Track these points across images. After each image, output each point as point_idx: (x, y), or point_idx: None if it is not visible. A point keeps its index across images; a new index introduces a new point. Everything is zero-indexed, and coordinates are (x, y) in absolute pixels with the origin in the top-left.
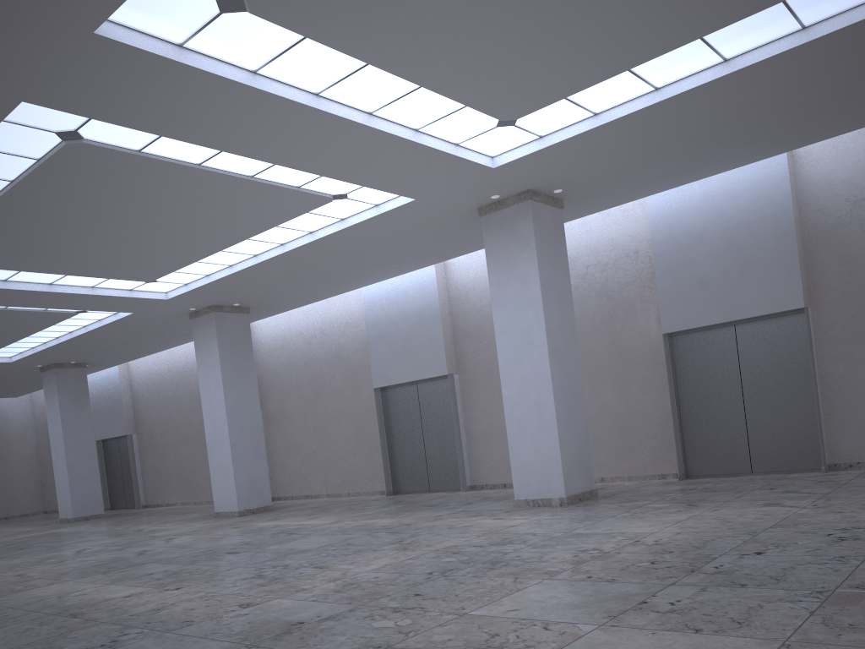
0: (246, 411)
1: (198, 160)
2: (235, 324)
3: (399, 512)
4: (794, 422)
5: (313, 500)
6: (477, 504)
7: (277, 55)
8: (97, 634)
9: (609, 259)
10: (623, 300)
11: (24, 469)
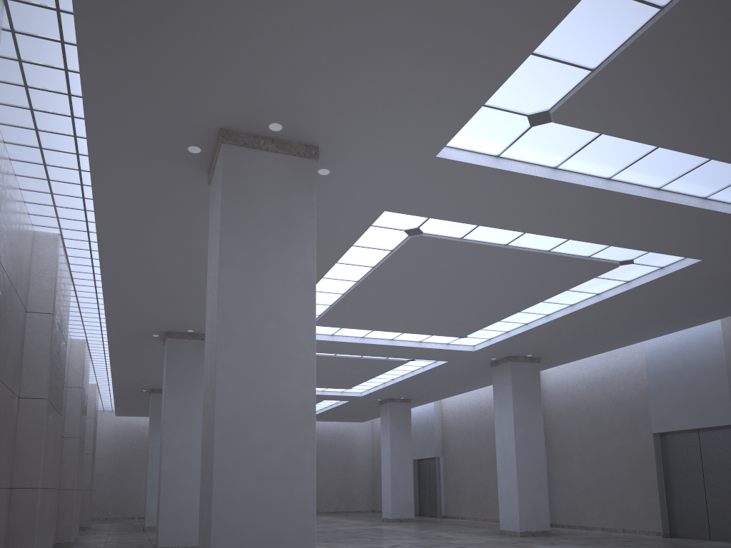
0: (531, 446)
1: (506, 241)
2: (527, 371)
3: None
4: None
5: (588, 531)
6: None
7: (575, 151)
8: None
9: None
10: None
11: (362, 476)
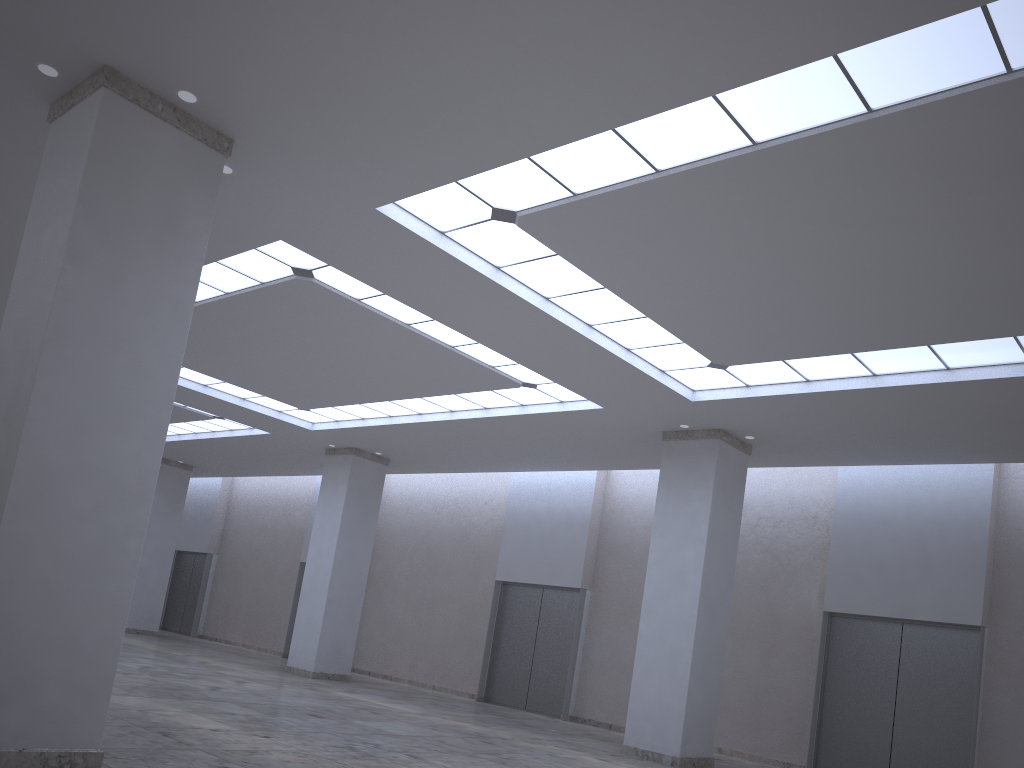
0: (353, 567)
1: (409, 320)
2: (370, 472)
3: (492, 722)
4: (945, 745)
5: (393, 683)
6: (579, 737)
7: (525, 260)
8: (196, 758)
9: (784, 517)
10: (789, 563)
11: None
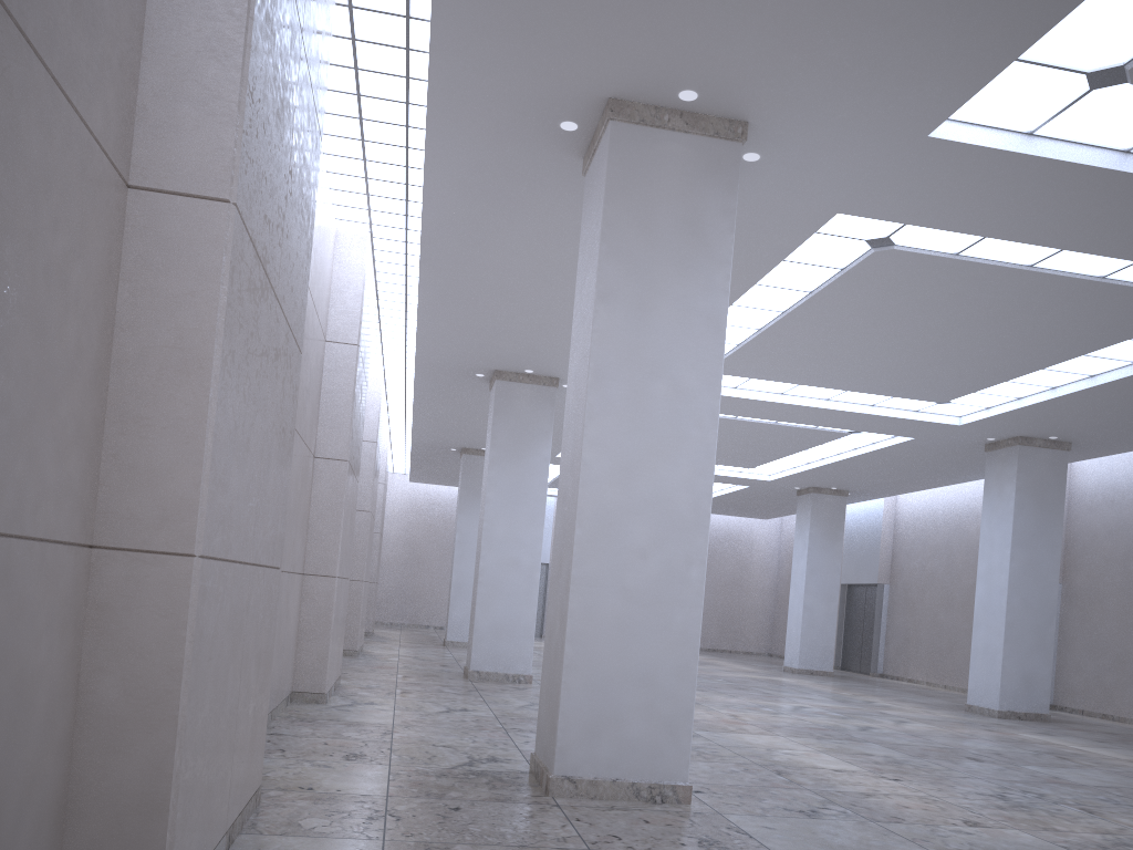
0: (1036, 582)
1: (1030, 260)
2: (1045, 463)
3: None
4: None
5: (1114, 724)
6: None
7: None
8: (798, 798)
9: None
10: None
11: (758, 601)
